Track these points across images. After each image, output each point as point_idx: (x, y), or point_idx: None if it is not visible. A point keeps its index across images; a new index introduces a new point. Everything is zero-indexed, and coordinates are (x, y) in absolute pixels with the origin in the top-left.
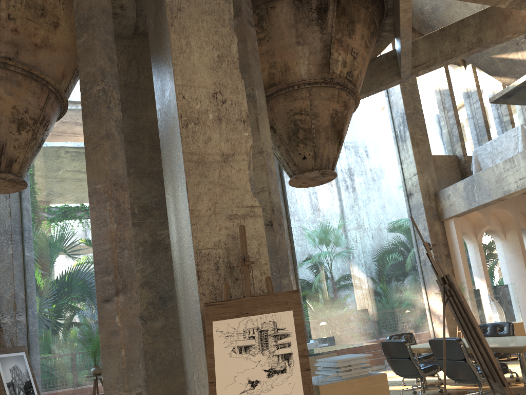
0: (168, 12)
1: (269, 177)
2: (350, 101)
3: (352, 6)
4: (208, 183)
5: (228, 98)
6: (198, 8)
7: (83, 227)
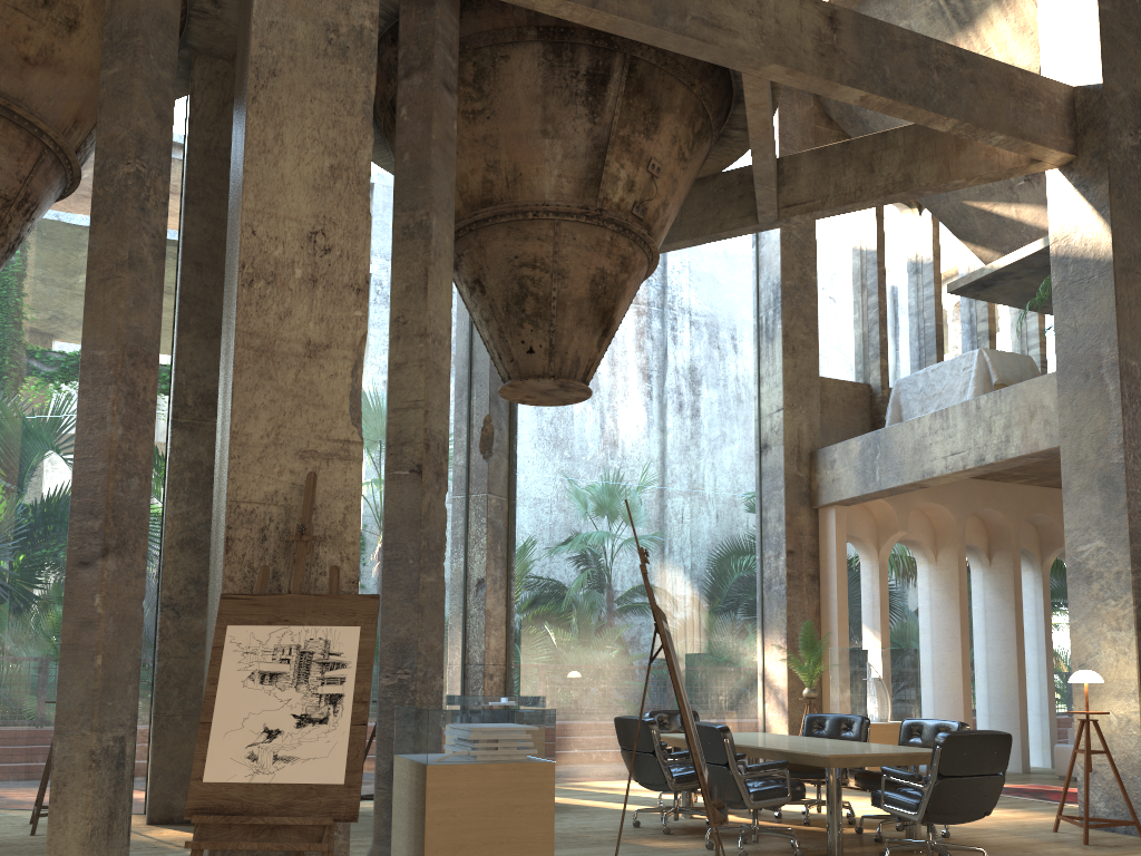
0: (251, 75)
1: (431, 384)
2: (636, 257)
3: (658, 80)
4: (272, 390)
5: (337, 245)
6: (308, 75)
7: None
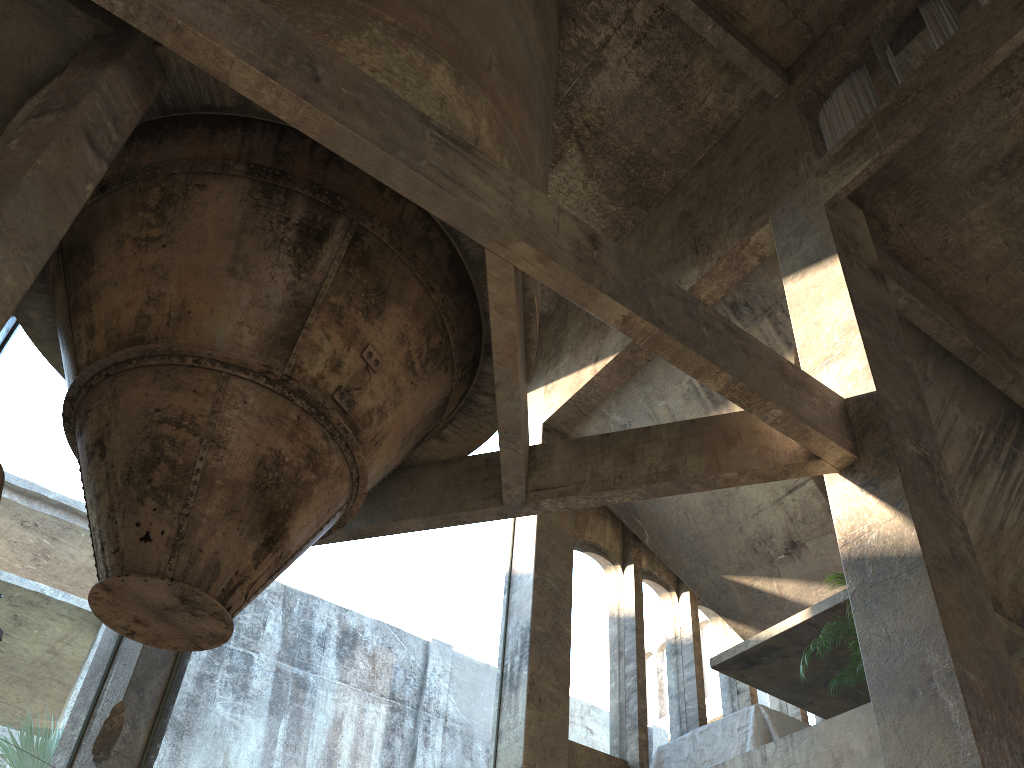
0: None
1: None
2: (332, 459)
3: (389, 263)
4: None
5: None
6: None
7: None
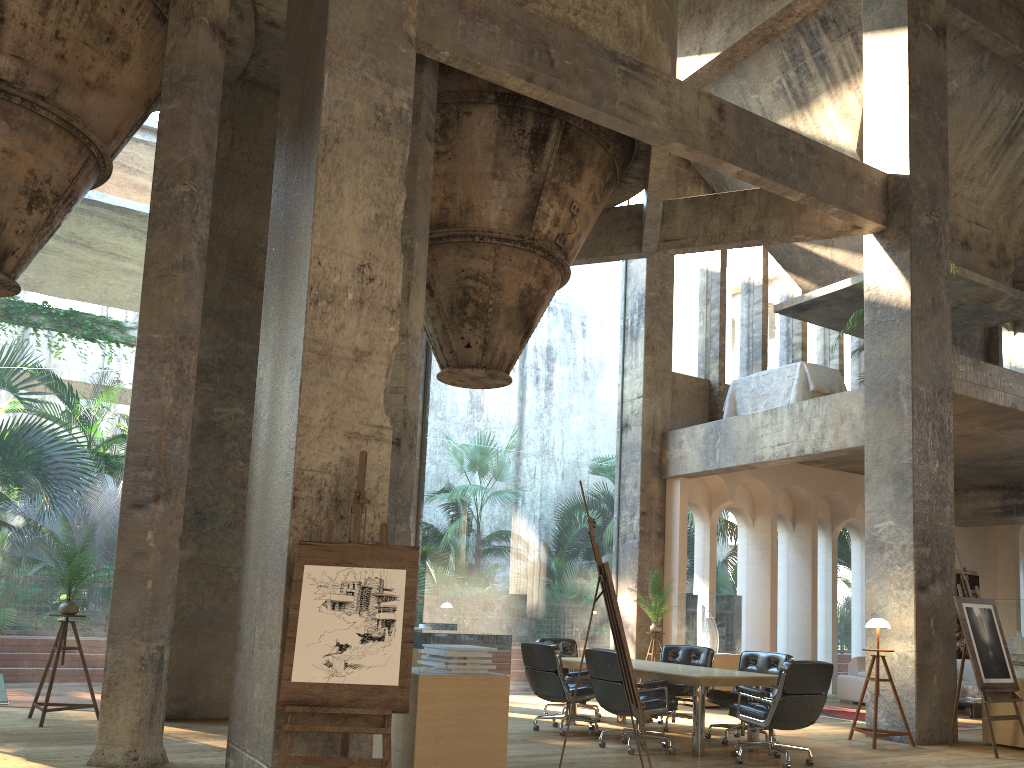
0: (321, 141)
1: (409, 374)
2: (554, 276)
3: (584, 142)
4: (329, 385)
5: (378, 276)
6: (362, 143)
7: (14, 330)
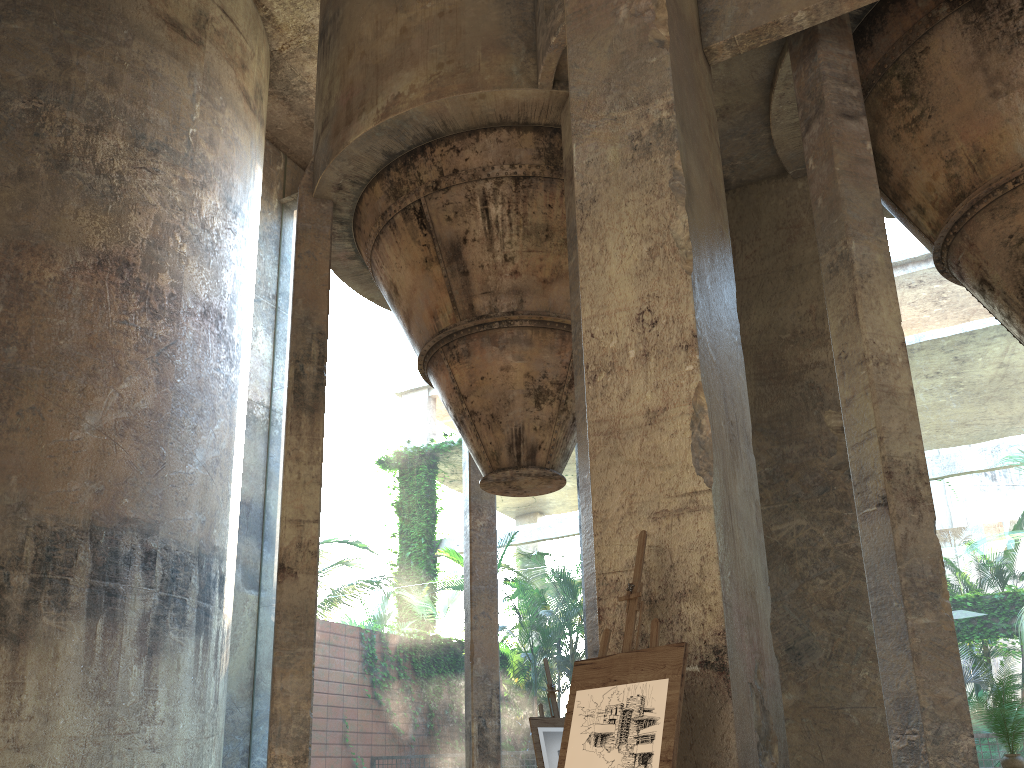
0: (577, 211)
1: (881, 408)
2: None
3: None
4: (621, 465)
5: (662, 314)
6: (620, 185)
7: None
